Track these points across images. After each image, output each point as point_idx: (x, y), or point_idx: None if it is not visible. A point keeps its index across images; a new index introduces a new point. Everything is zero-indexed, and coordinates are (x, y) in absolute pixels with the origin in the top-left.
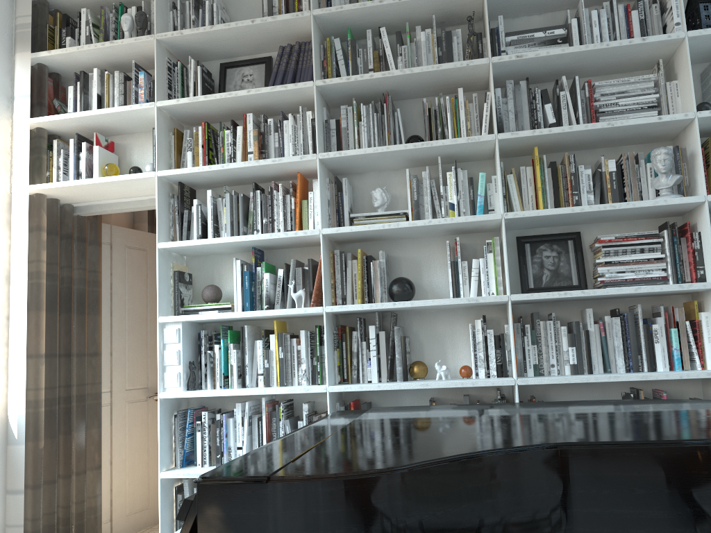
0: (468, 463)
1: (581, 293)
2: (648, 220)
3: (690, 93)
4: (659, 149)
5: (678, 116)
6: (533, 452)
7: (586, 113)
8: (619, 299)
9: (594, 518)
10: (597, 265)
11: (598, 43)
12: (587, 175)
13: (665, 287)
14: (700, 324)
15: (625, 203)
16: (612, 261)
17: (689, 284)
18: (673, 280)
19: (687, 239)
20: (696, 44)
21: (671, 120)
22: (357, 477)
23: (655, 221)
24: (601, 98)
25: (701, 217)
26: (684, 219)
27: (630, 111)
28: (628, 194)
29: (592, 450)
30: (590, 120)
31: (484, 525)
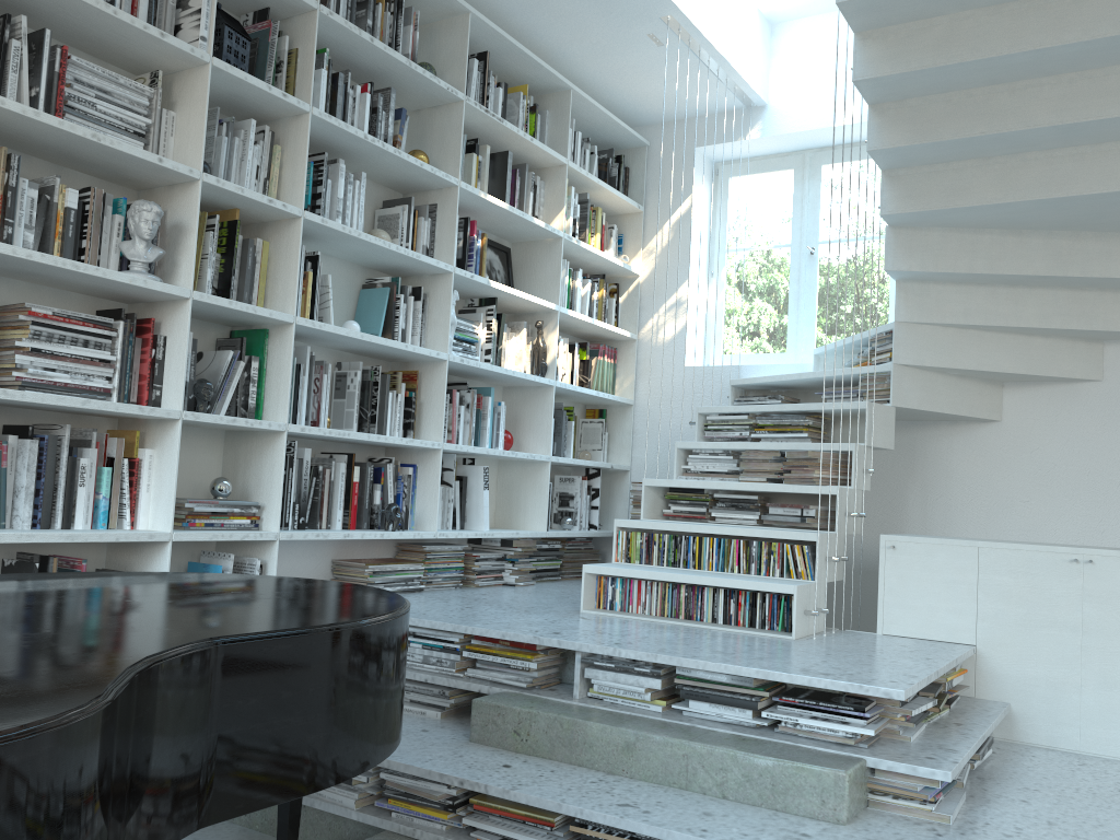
0: (138, 682)
1: (2, 393)
2: (84, 296)
3: (199, 142)
4: (150, 204)
5: (183, 169)
6: (189, 656)
7: (46, 96)
8: (19, 409)
9: (235, 741)
10: (17, 350)
11: (104, 2)
12: (31, 198)
13: (123, 407)
14: (140, 465)
15: (95, 268)
16: (42, 349)
17: (152, 409)
18: (118, 397)
19: (144, 342)
20: (211, 77)
21: (173, 169)
22: (66, 725)
23: (93, 300)
24: (76, 86)
25: (175, 317)
26: (134, 310)
27: (110, 126)
28: (87, 252)
29: (247, 645)
30: (54, 112)
31: (137, 779)
